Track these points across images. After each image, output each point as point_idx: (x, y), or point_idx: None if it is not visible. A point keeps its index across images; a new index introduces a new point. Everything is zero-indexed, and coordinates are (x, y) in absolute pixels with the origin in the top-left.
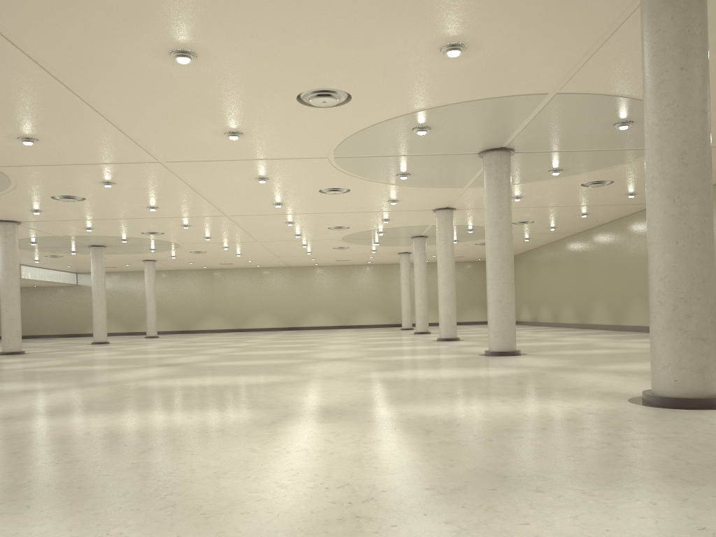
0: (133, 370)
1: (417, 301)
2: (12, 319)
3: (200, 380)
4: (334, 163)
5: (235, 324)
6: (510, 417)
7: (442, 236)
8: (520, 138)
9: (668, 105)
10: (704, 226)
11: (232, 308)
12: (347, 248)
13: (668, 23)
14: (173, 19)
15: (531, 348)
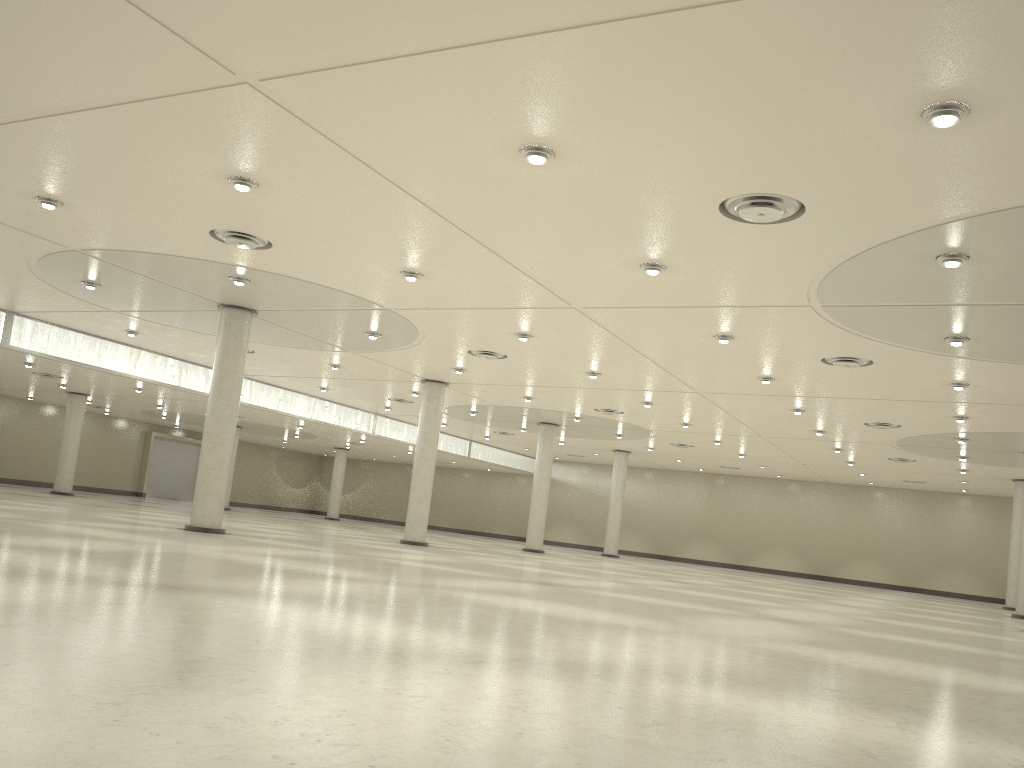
0: (487, 580)
1: (1023, 562)
2: (420, 501)
3: (532, 604)
4: (826, 316)
5: (736, 557)
6: (851, 743)
7: None
8: None
9: None
10: None
11: (734, 532)
12: (912, 461)
13: None
14: (503, 103)
15: None
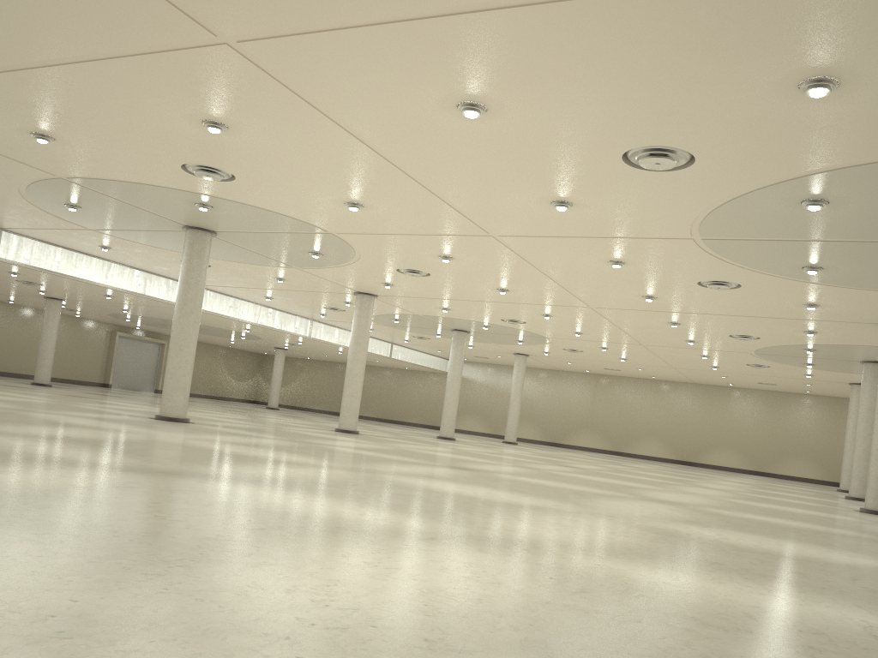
0: (416, 466)
1: (857, 453)
2: (352, 395)
3: (458, 487)
4: (705, 247)
5: (615, 445)
6: (735, 607)
7: None
8: None
9: None
10: None
11: (614, 424)
12: (767, 367)
13: None
14: (446, 67)
15: None
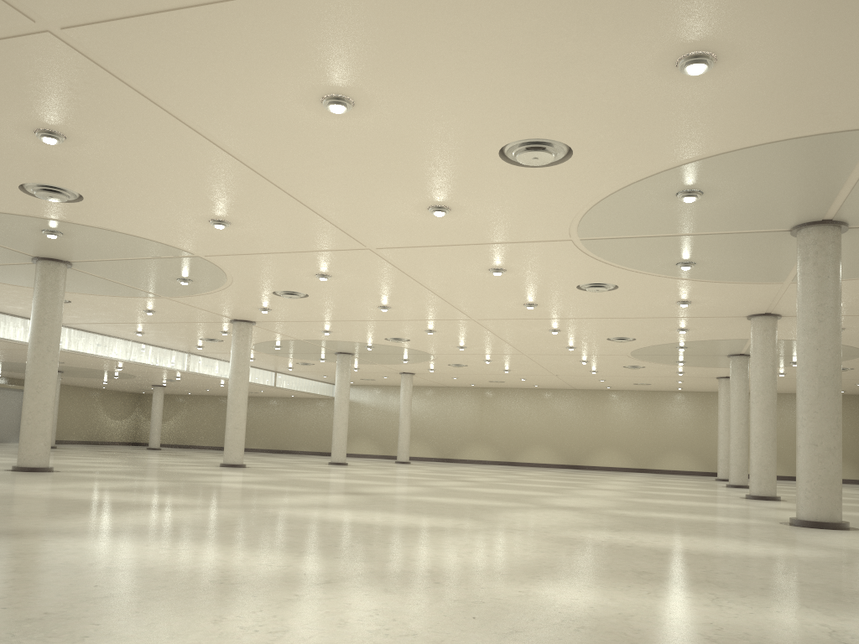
0: (307, 495)
1: (732, 442)
2: (236, 427)
3: (354, 515)
4: (583, 248)
5: (505, 455)
6: (688, 627)
7: (759, 353)
8: (851, 203)
9: None
10: None
11: (502, 435)
12: (642, 368)
13: None
14: (306, 53)
15: None
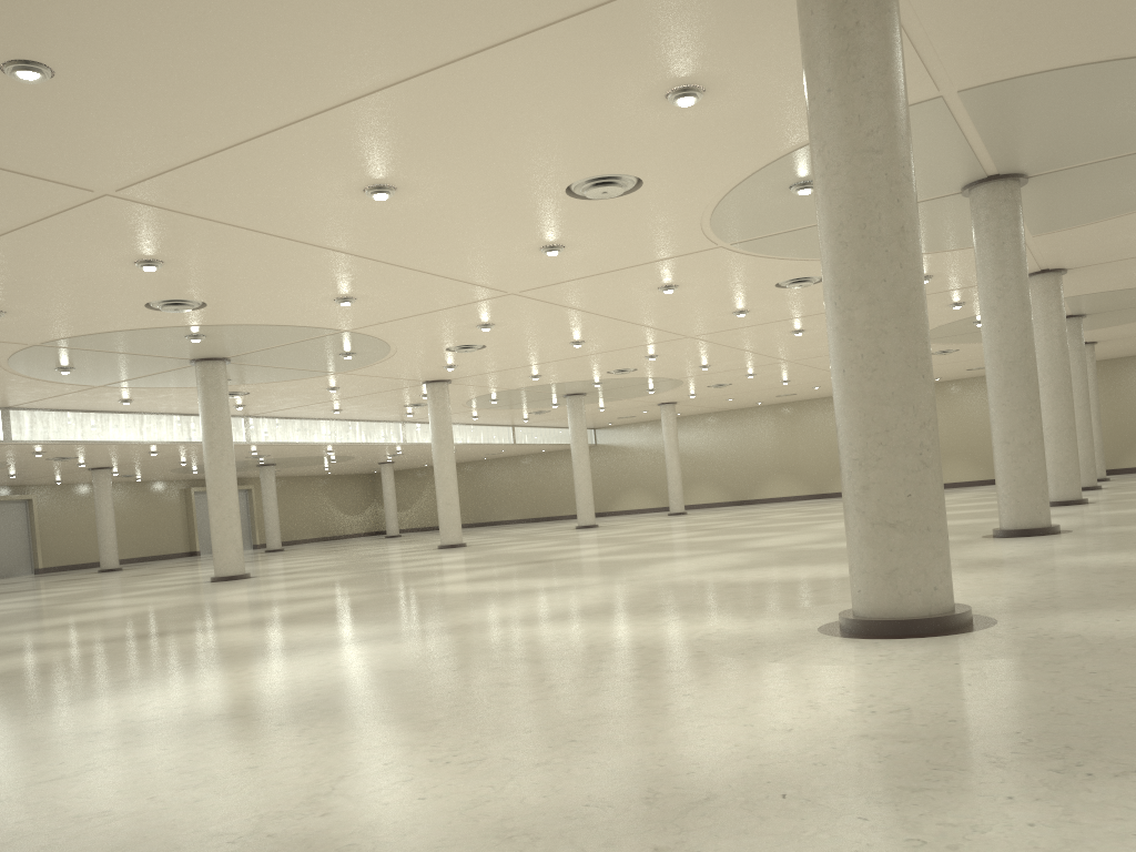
0: (477, 571)
1: None
2: (448, 503)
3: (488, 585)
4: (743, 251)
5: (815, 486)
6: (592, 642)
7: (1040, 322)
8: (1002, 157)
9: (819, 152)
10: (882, 339)
11: (808, 461)
12: (956, 351)
13: (808, 22)
14: (324, 163)
15: (1133, 518)
